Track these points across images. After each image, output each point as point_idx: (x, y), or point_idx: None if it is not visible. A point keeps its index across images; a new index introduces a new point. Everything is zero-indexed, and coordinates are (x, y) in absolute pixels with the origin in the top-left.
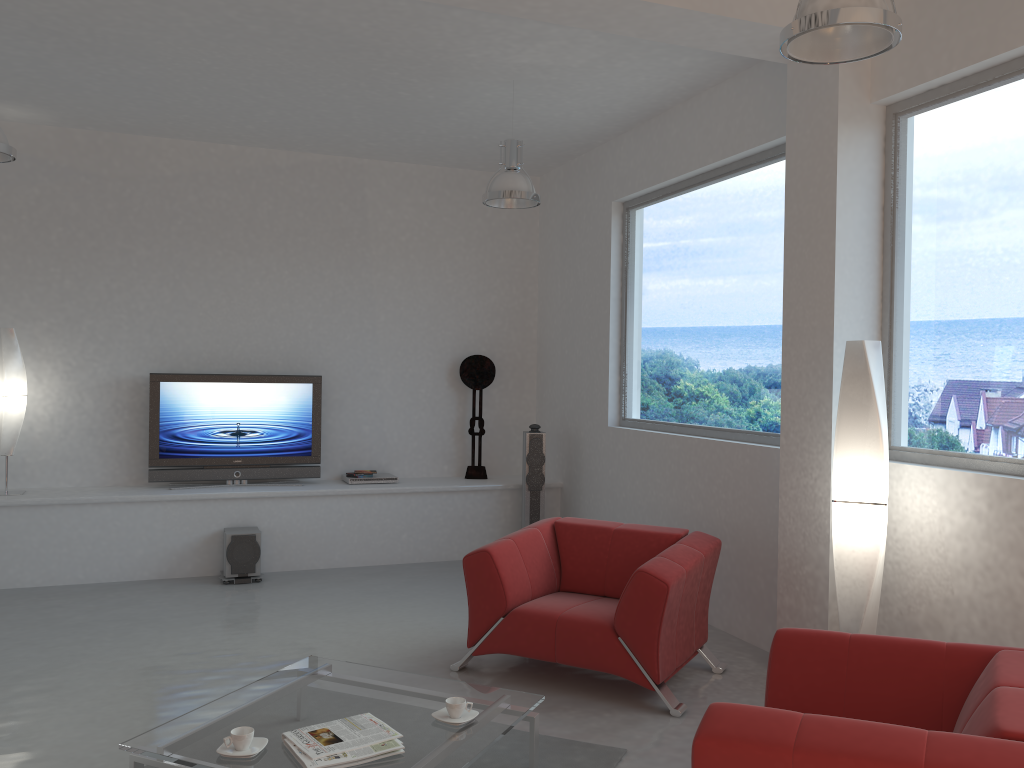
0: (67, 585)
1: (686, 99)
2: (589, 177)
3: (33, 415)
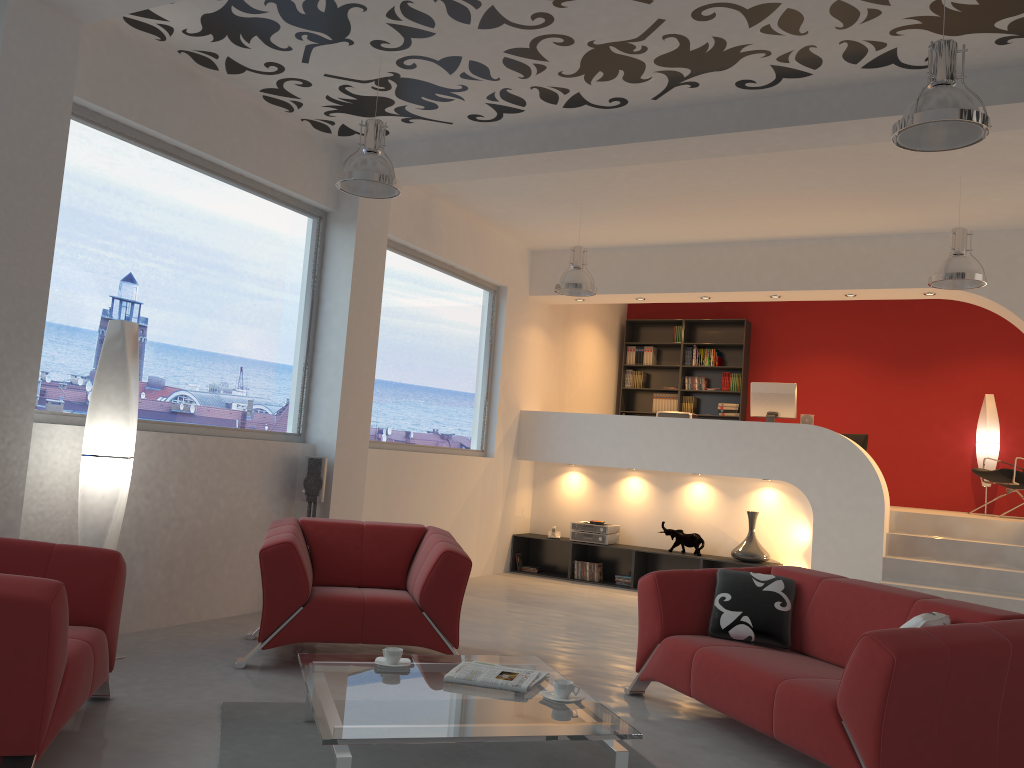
0: None
1: None
2: None
3: None
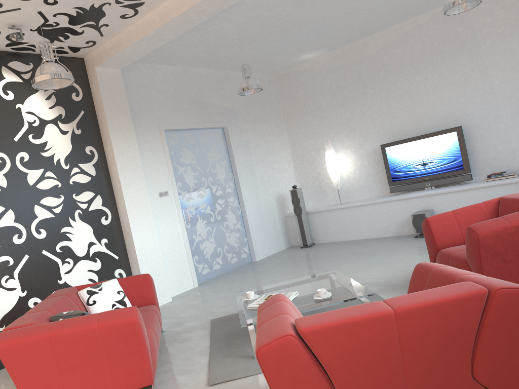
0: (361, 239)
1: None
2: None
3: (348, 171)
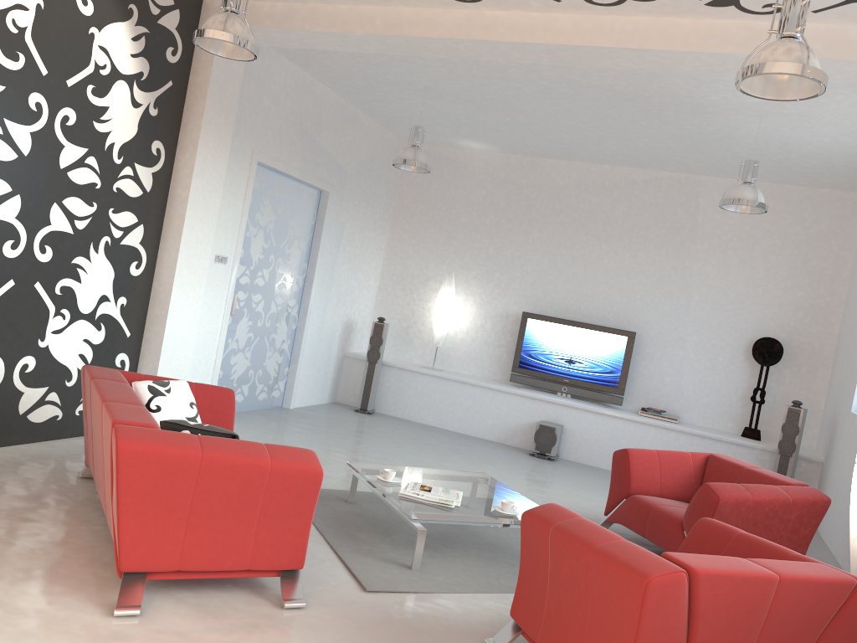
0: (448, 430)
1: None
2: None
3: (458, 327)
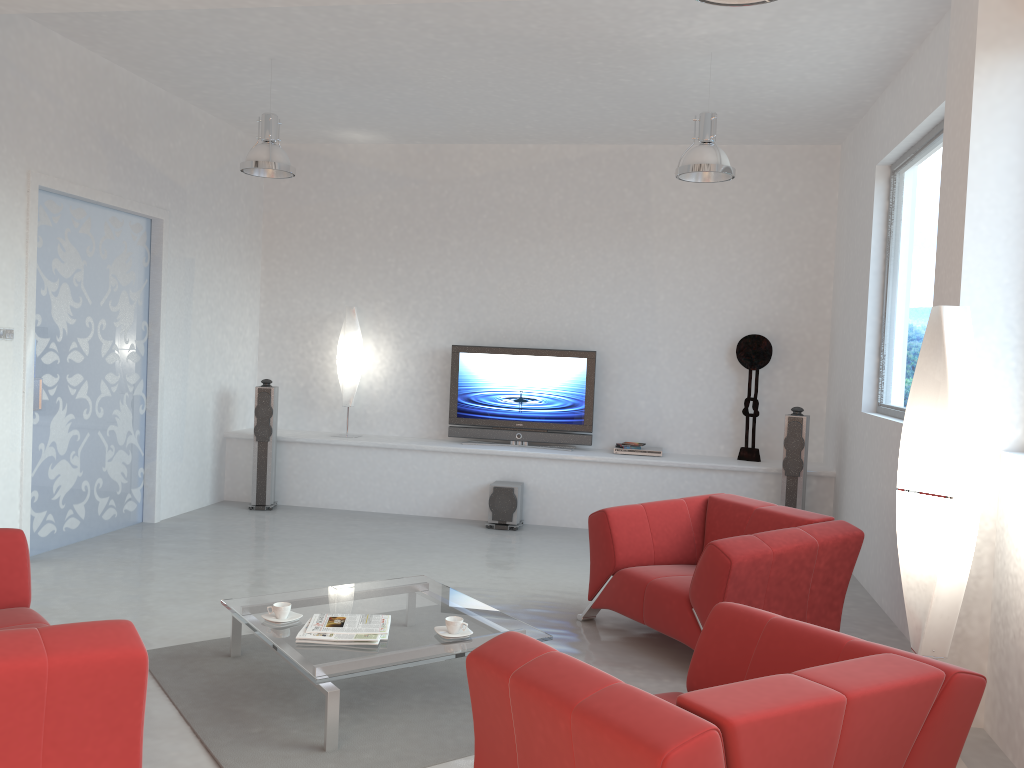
0: (378, 512)
1: (919, 42)
2: (865, 141)
3: (372, 376)
